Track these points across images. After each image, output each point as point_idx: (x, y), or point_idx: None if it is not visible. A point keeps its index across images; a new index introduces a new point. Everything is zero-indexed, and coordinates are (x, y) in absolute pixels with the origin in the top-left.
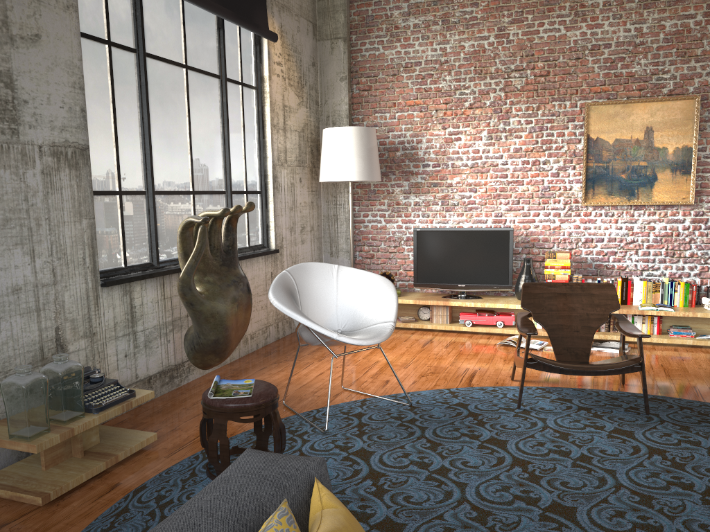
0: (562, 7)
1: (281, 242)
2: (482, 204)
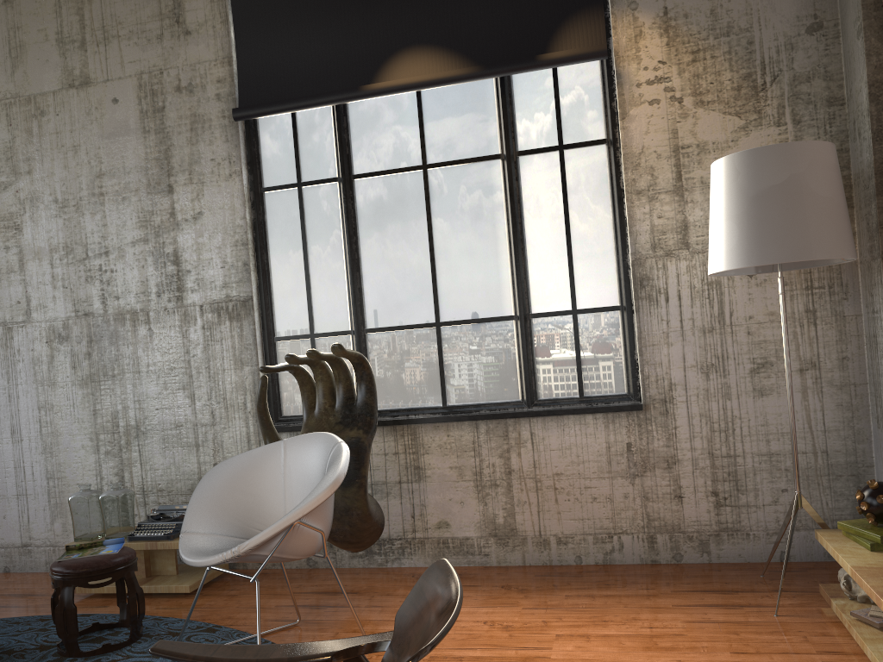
0: None
1: (667, 392)
2: None
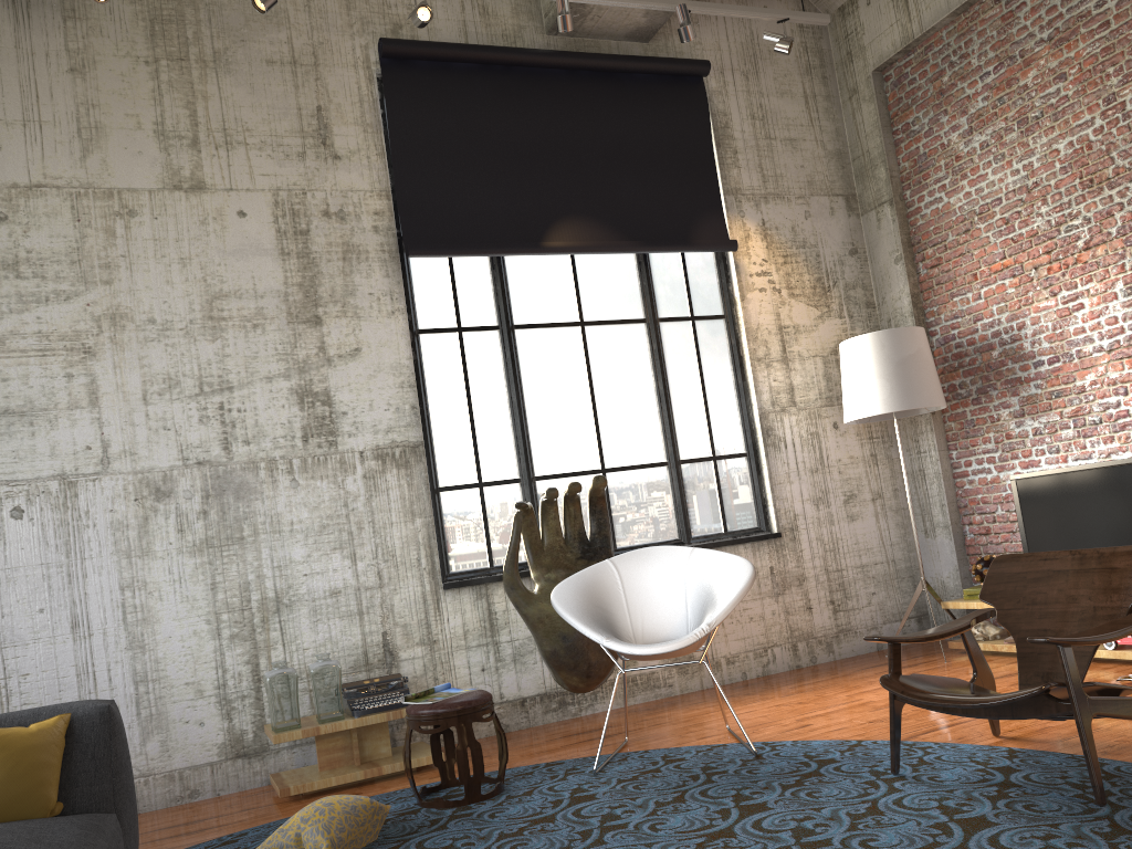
0: None
1: (793, 522)
2: None
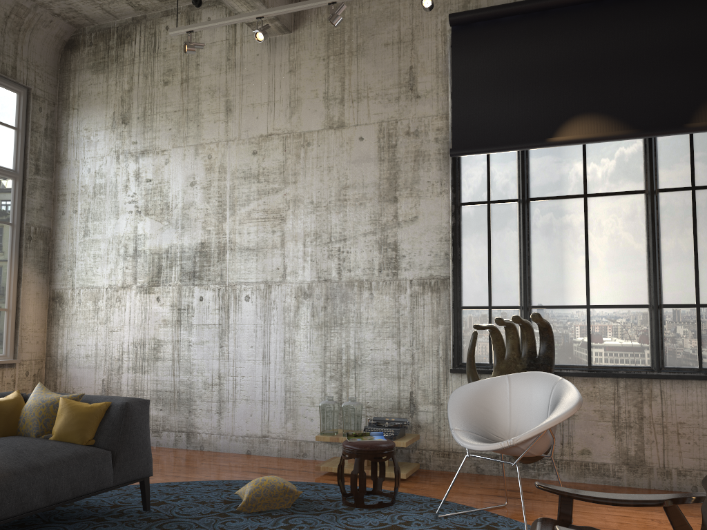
0: None
1: None
2: None
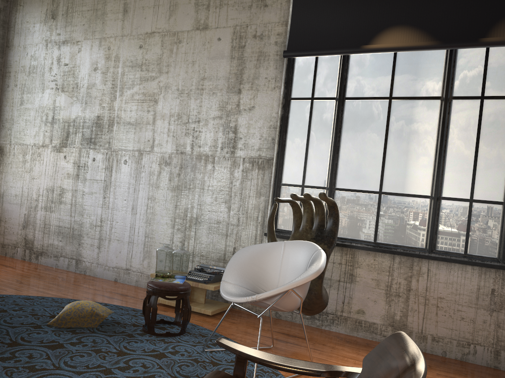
0: None
1: None
2: None
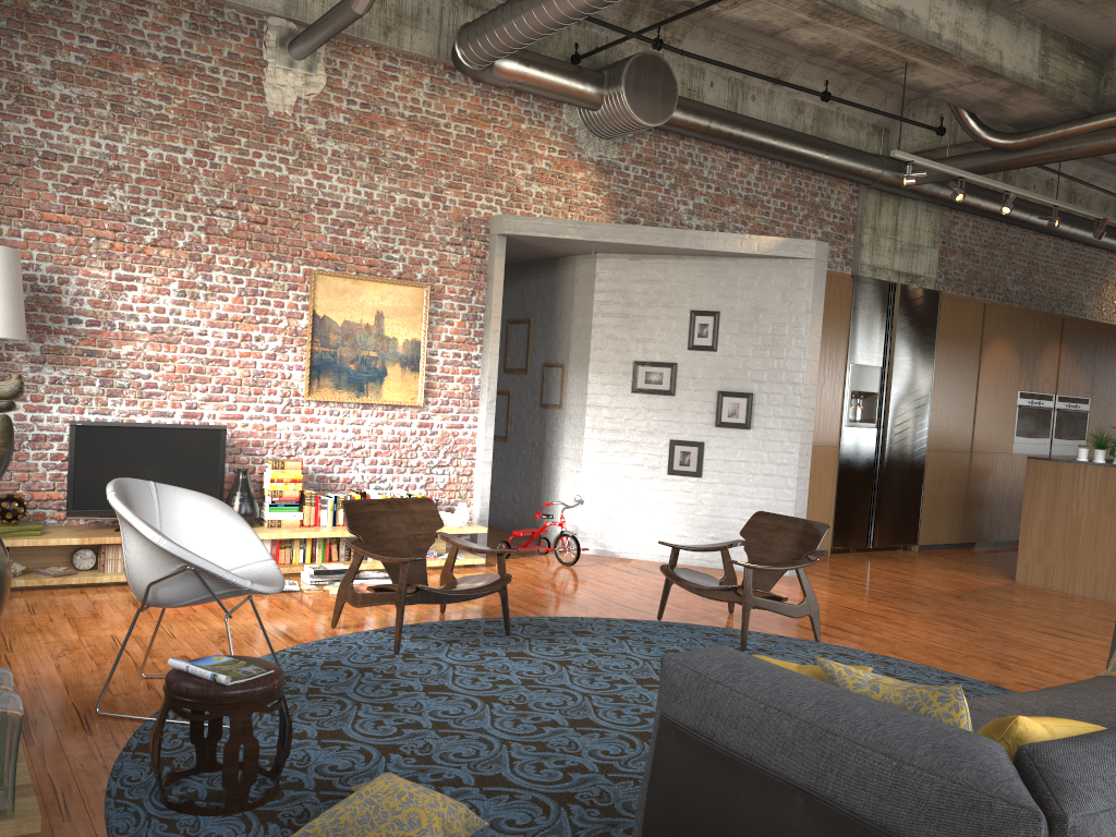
0: (286, 142)
1: None
2: (168, 388)
